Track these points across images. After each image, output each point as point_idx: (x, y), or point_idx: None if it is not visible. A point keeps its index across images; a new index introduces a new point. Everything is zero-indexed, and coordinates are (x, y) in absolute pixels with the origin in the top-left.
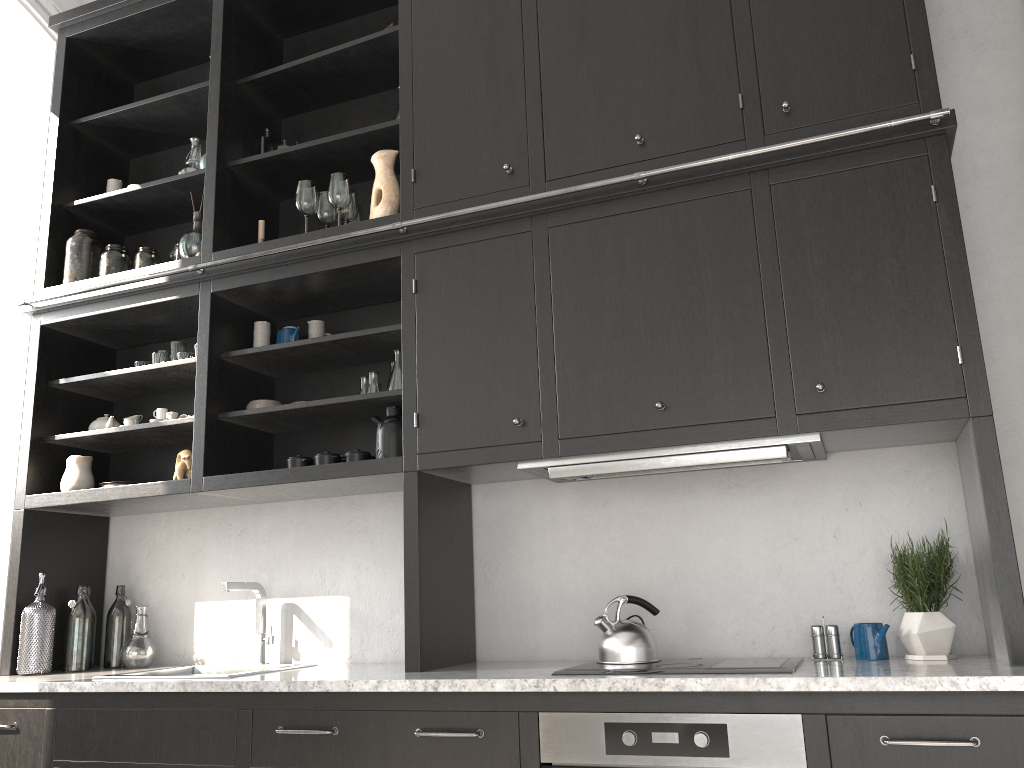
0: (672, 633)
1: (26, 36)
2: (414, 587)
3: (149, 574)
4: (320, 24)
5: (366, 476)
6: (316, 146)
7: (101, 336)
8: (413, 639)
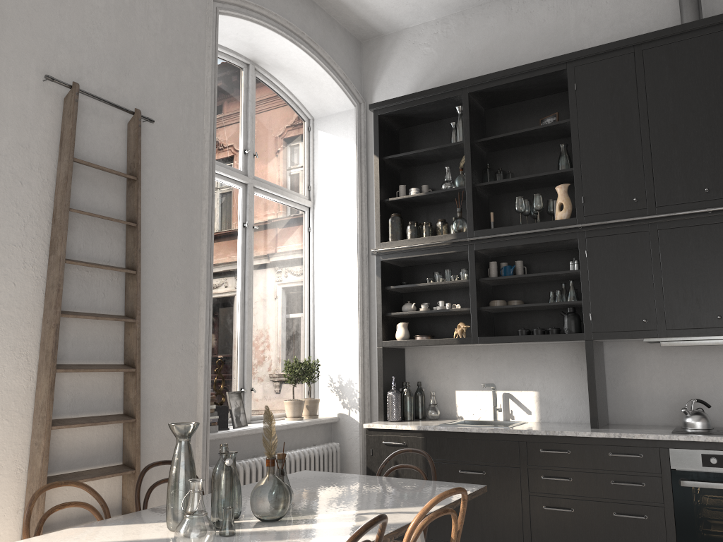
0: (712, 415)
1: (341, 105)
2: (593, 392)
3: (428, 376)
4: (506, 103)
5: (564, 341)
6: (523, 178)
7: (401, 263)
8: (594, 414)
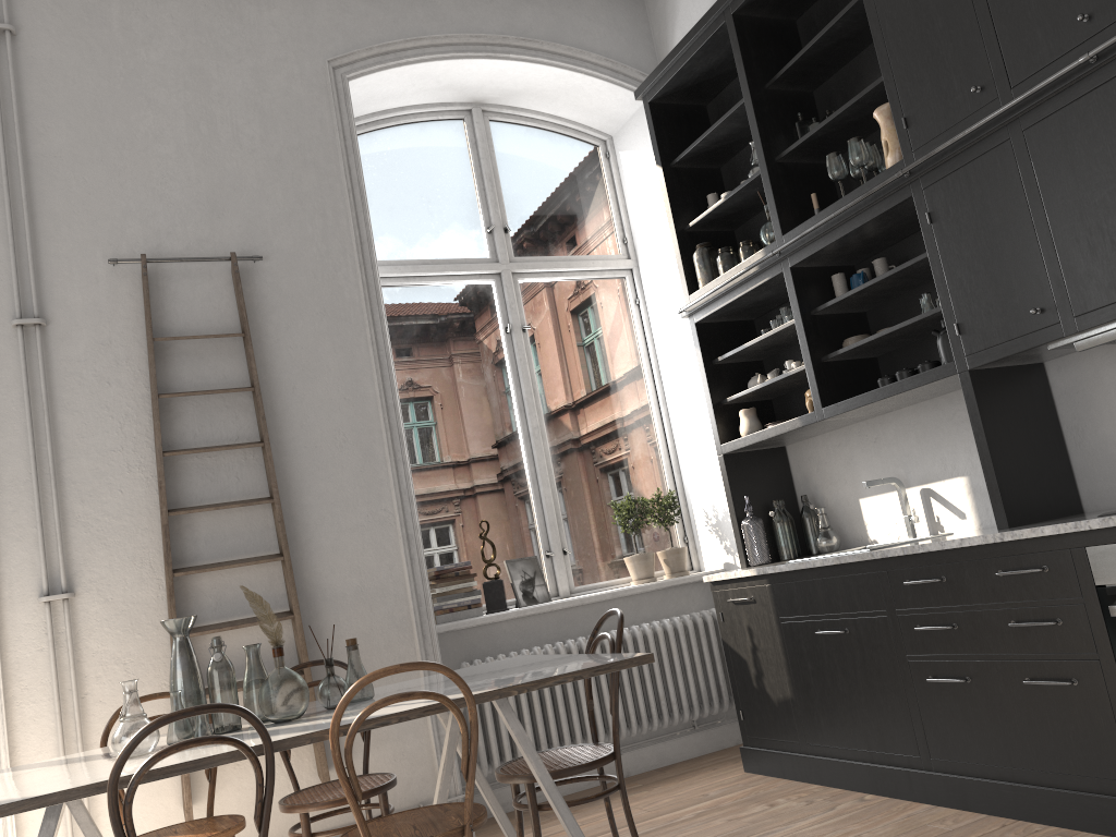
0: None
1: (627, 103)
2: (988, 463)
3: (822, 483)
4: None
5: (932, 383)
6: (831, 121)
7: (737, 316)
8: (997, 504)
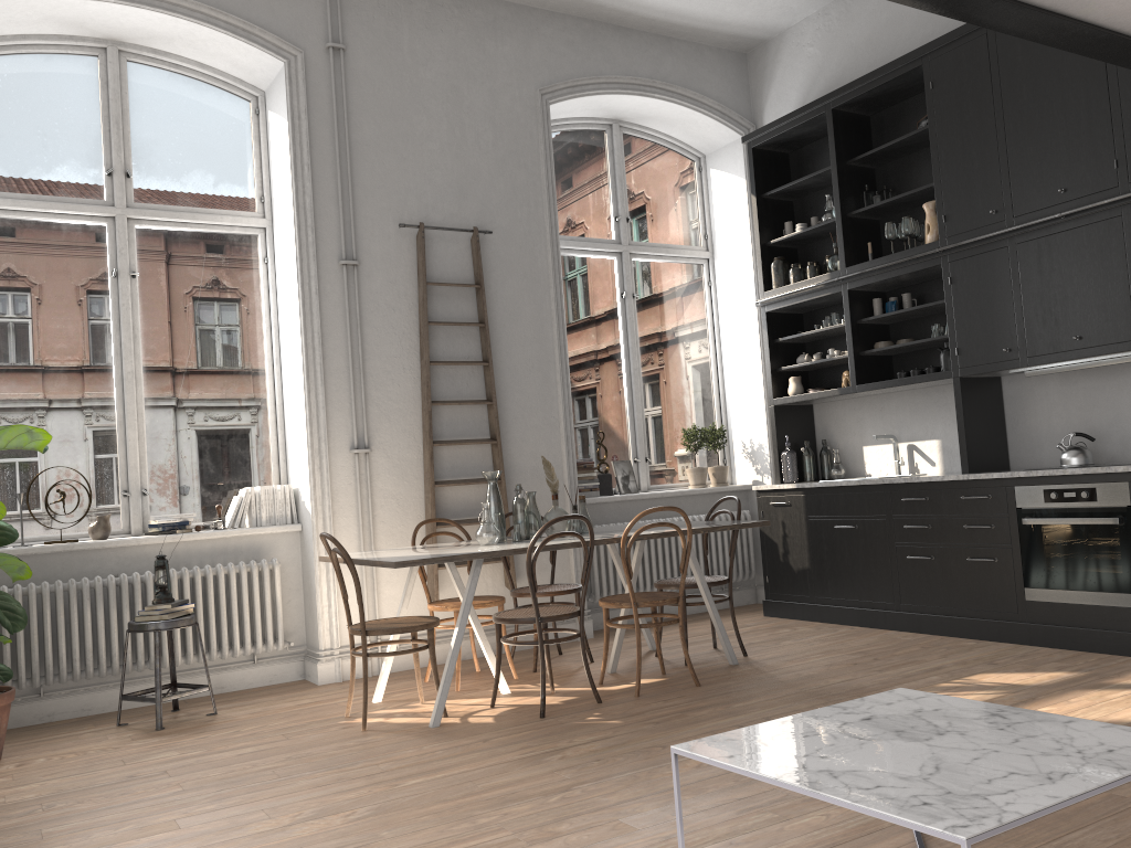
0: (1113, 450)
1: (726, 137)
2: (962, 434)
3: (837, 433)
4: (889, 105)
5: (934, 381)
6: (892, 200)
7: (794, 310)
8: (963, 458)
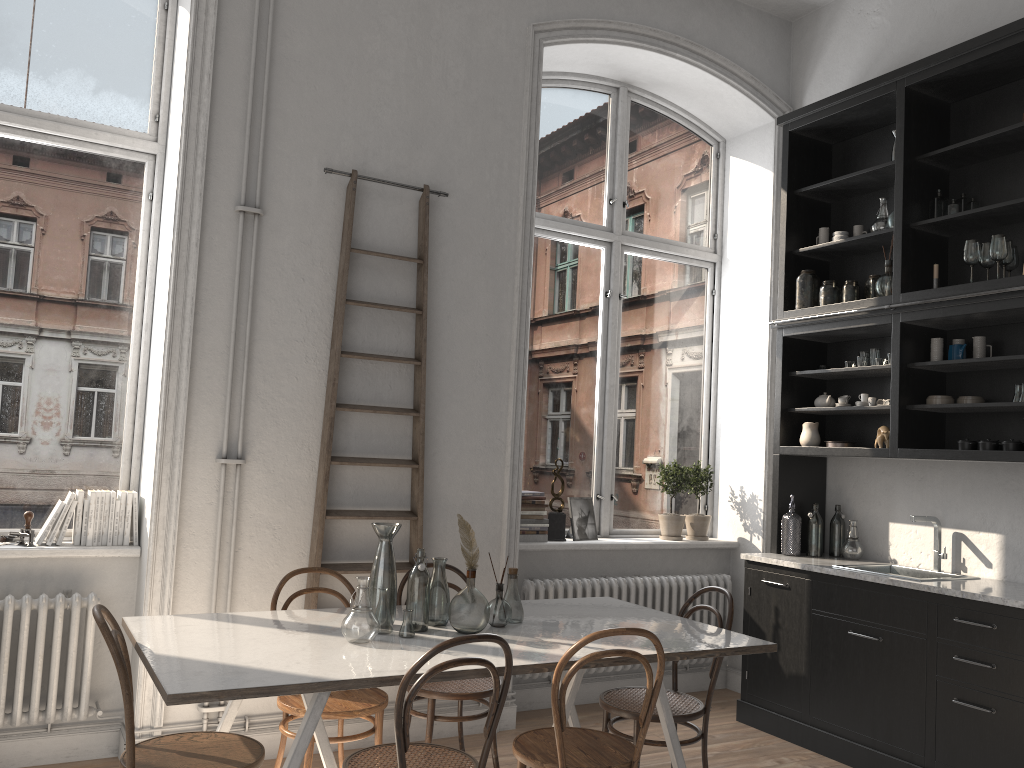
0: None
1: (755, 118)
2: None
3: (855, 498)
4: (981, 90)
5: (1018, 462)
6: (979, 212)
7: (818, 339)
8: None
